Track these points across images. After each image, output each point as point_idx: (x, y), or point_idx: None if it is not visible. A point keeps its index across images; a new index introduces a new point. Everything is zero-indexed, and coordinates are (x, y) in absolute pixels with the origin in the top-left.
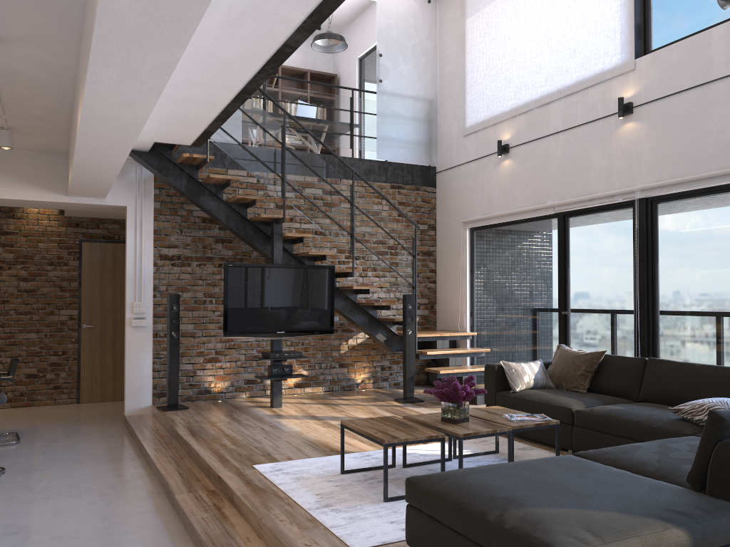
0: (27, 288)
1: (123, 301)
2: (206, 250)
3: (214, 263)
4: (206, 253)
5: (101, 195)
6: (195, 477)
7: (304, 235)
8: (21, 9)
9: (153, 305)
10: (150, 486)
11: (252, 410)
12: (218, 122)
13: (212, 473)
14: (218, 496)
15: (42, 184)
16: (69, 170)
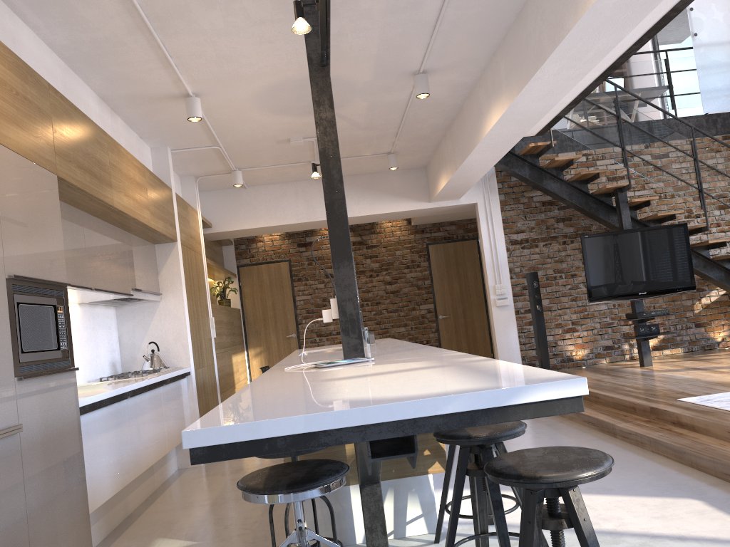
0: (392, 290)
1: (468, 292)
2: (549, 230)
3: (558, 241)
4: (550, 233)
5: (458, 196)
6: (620, 414)
7: (650, 198)
8: (461, 41)
9: (511, 285)
10: (574, 426)
11: (625, 370)
12: (572, 105)
13: (638, 408)
14: (657, 423)
15: (410, 196)
16: (438, 178)
